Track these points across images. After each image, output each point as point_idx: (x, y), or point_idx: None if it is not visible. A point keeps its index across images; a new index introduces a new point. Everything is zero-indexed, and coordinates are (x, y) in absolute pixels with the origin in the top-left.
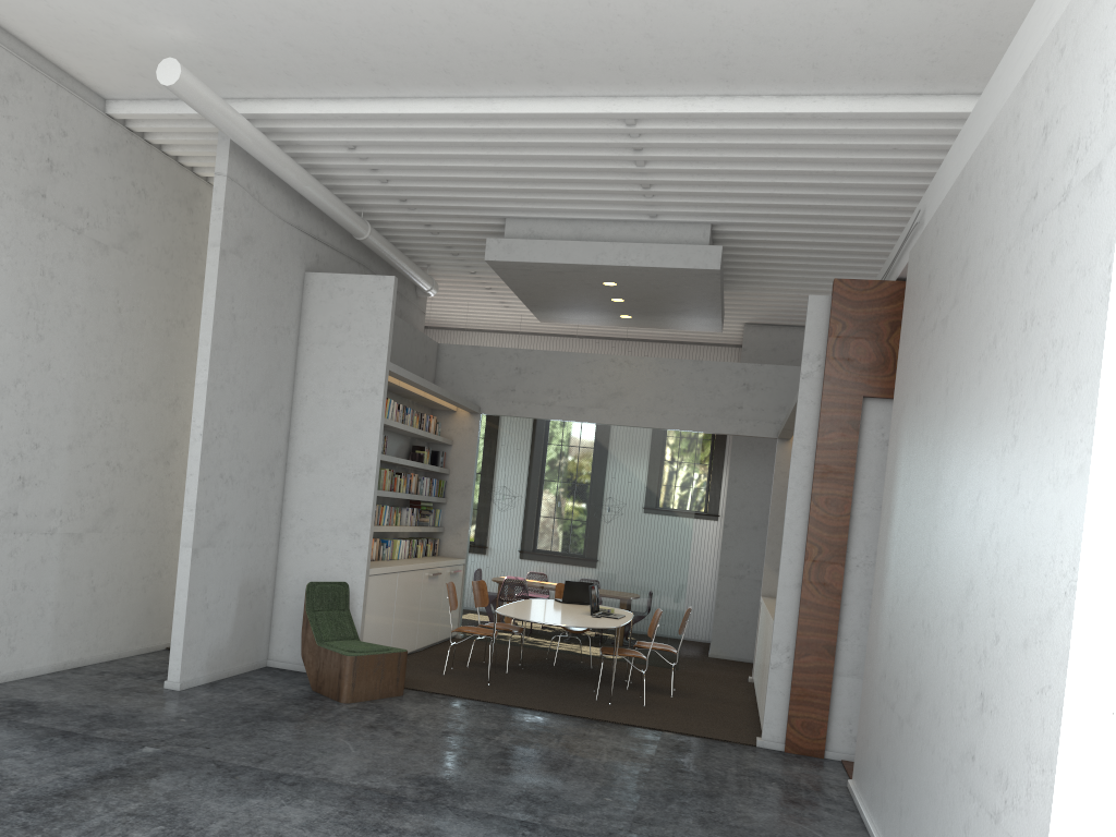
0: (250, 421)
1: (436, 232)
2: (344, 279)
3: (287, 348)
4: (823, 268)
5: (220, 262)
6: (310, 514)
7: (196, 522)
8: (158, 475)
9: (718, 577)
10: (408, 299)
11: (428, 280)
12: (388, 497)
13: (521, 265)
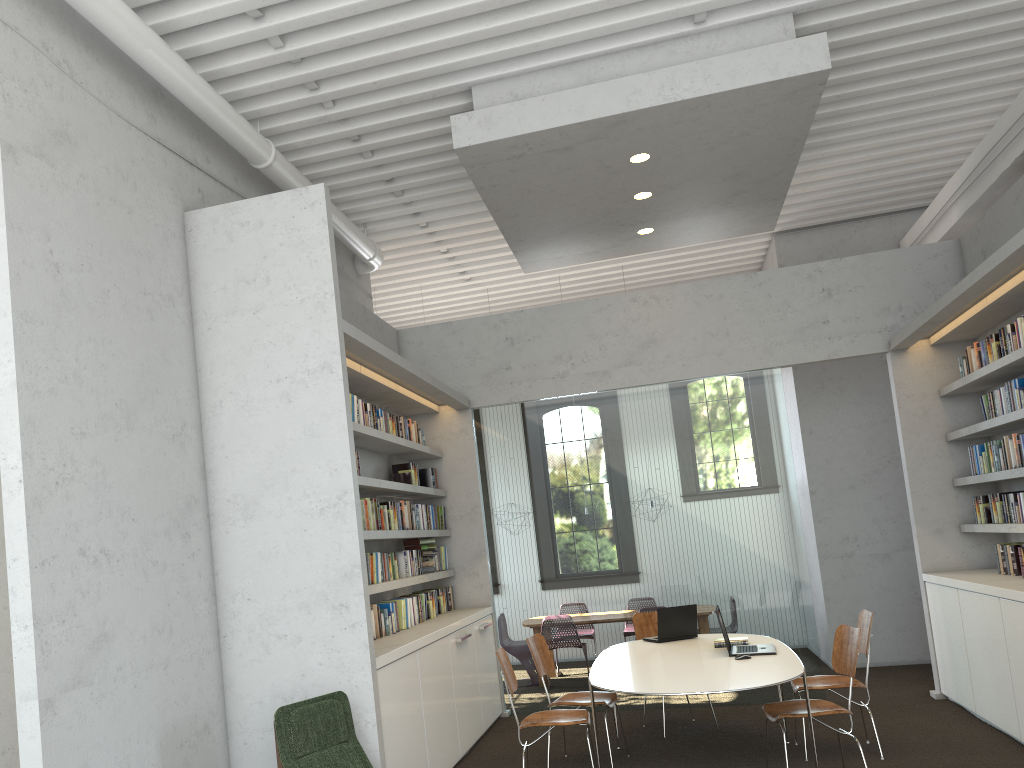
0: (125, 449)
1: (369, 154)
2: (246, 208)
3: (174, 329)
4: (927, 87)
5: (6, 164)
6: (261, 589)
7: (40, 648)
8: (4, 576)
9: (819, 560)
10: (346, 275)
11: (369, 243)
12: (374, 542)
13: (510, 146)
